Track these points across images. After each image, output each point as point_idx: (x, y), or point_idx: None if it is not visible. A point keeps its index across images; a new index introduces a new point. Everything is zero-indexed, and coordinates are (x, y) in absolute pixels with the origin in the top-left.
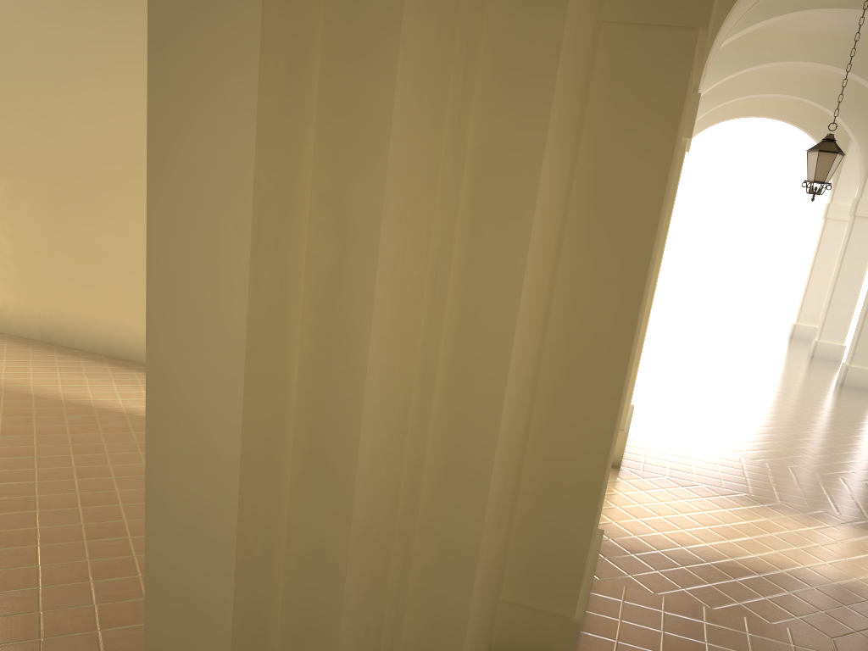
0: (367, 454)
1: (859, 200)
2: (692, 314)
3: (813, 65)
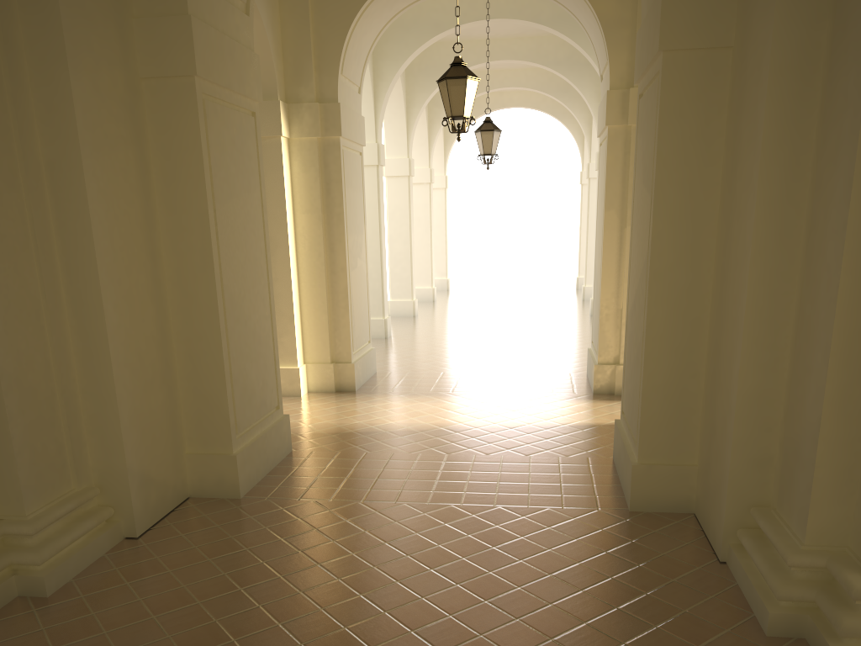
0: (1, 332)
1: (589, 165)
2: (497, 285)
3: (511, 62)
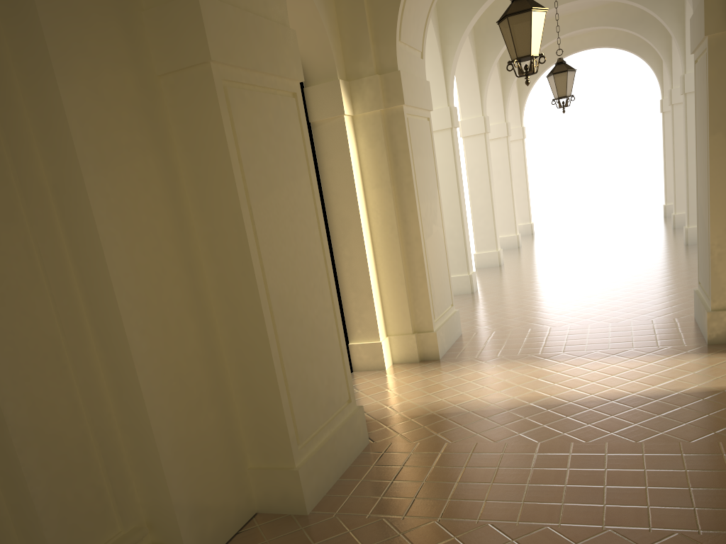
0: (8, 384)
1: (671, 91)
2: (581, 223)
3: (580, 2)
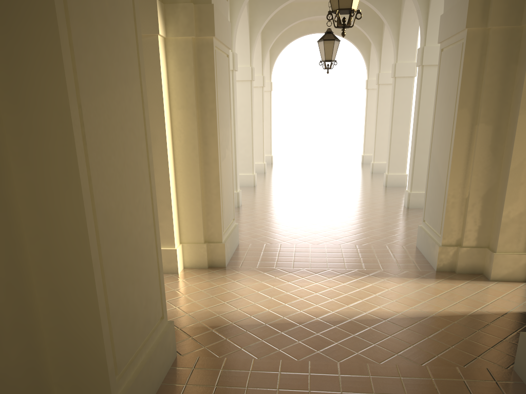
0: None
1: (379, 74)
2: (305, 160)
3: None
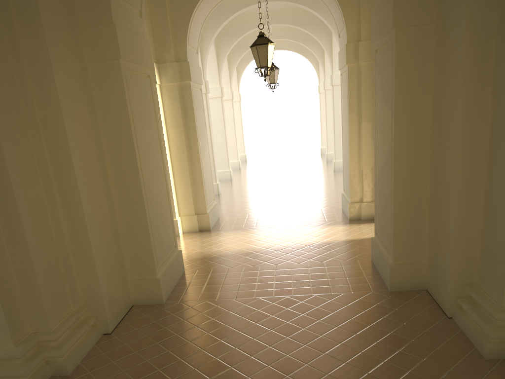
0: (27, 223)
1: (324, 82)
2: (274, 155)
3: (276, 25)
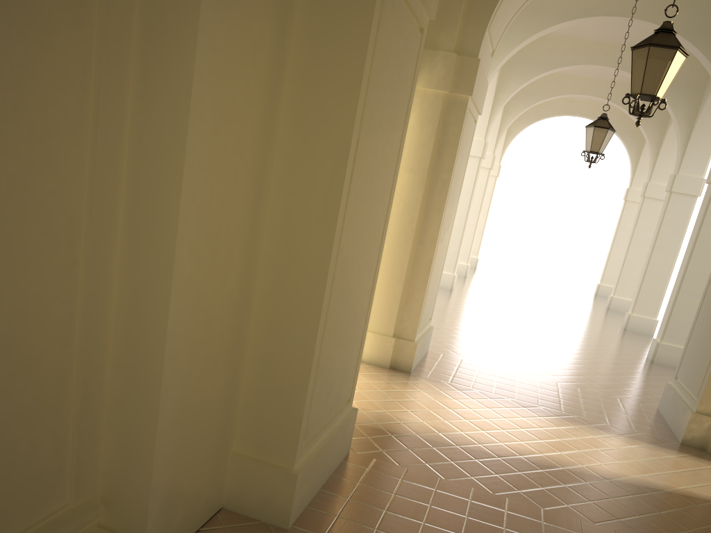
0: None
1: (647, 184)
2: (519, 273)
3: (609, 69)
